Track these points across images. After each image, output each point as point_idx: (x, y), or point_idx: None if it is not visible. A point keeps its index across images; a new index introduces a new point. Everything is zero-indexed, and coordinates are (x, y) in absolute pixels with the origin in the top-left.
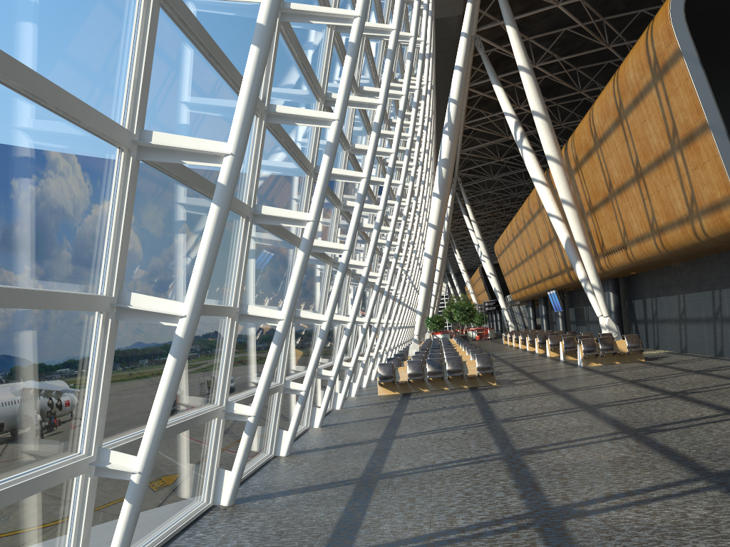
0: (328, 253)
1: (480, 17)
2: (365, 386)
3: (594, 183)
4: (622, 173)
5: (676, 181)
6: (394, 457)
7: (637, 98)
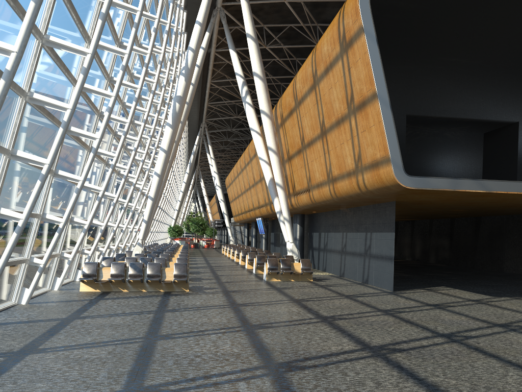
0: None
1: None
2: (78, 280)
3: (292, 137)
4: (312, 130)
5: (349, 141)
6: None
7: (328, 68)
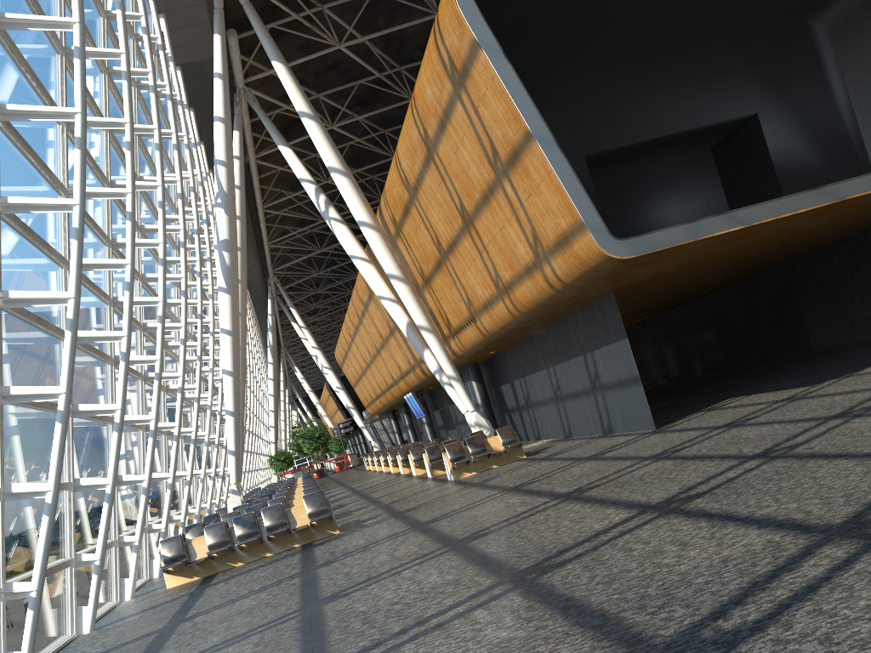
0: None
1: (247, 65)
2: (158, 575)
3: (421, 246)
4: (449, 224)
5: (512, 219)
6: None
7: (443, 121)
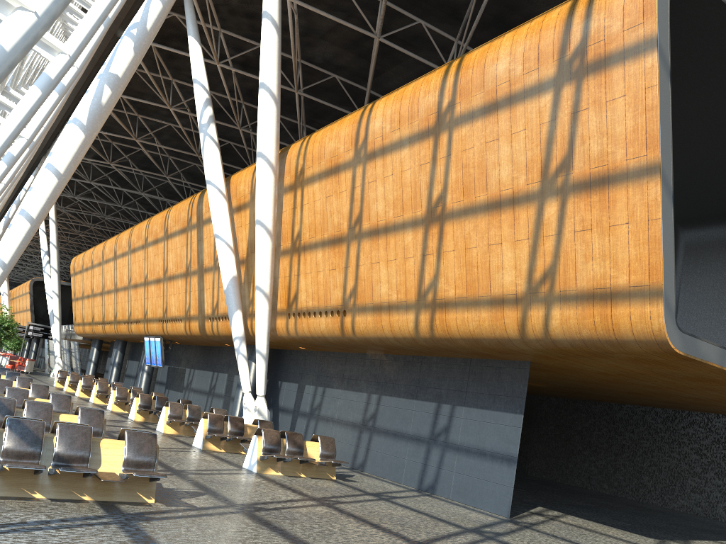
0: None
1: None
2: None
3: (322, 213)
4: (396, 209)
5: (523, 242)
6: None
7: (498, 103)
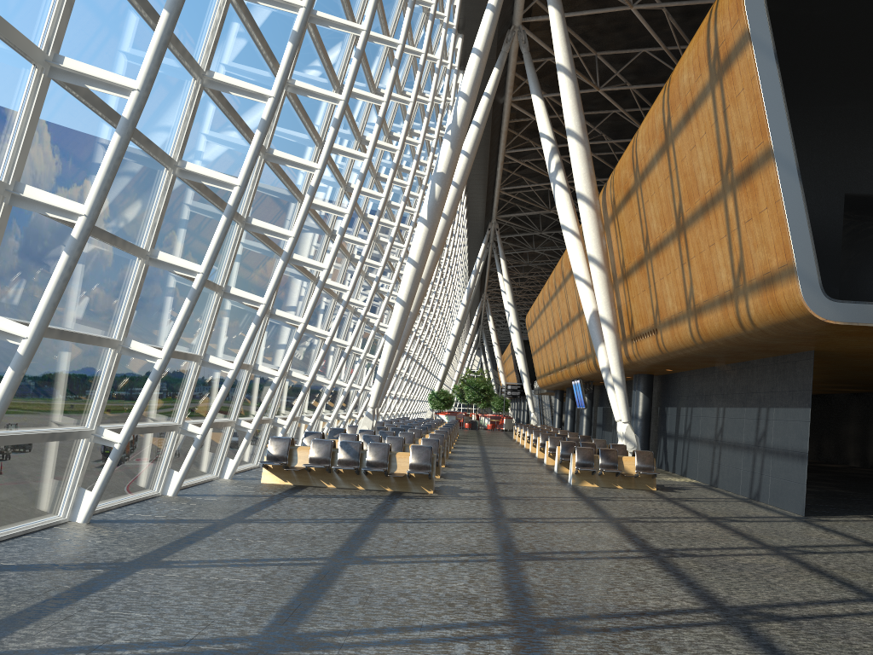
0: (54, 216)
1: (531, 4)
2: None
3: (630, 238)
4: (662, 224)
5: (724, 239)
6: (71, 612)
7: (689, 112)
